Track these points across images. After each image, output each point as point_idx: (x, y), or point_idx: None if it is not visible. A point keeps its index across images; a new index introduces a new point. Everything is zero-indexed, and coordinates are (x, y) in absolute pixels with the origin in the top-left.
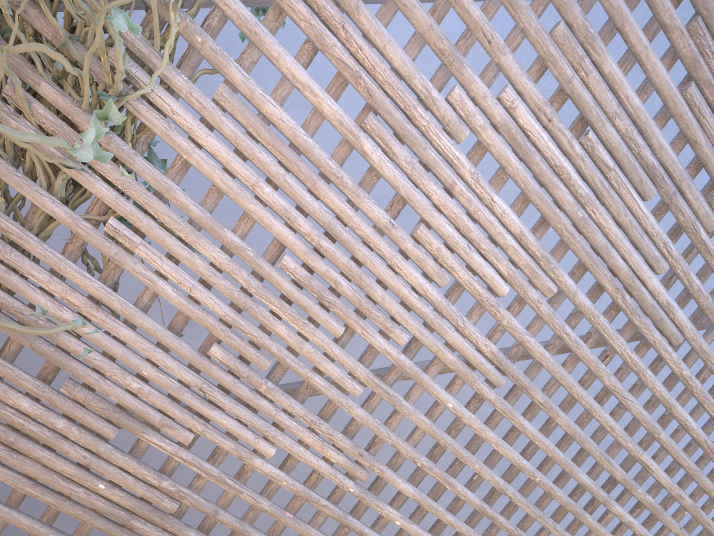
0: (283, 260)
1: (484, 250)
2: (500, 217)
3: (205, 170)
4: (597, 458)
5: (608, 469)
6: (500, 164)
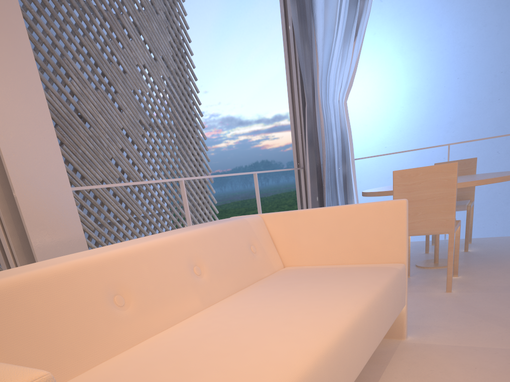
0: None
1: None
2: None
3: None
4: None
5: None
6: None
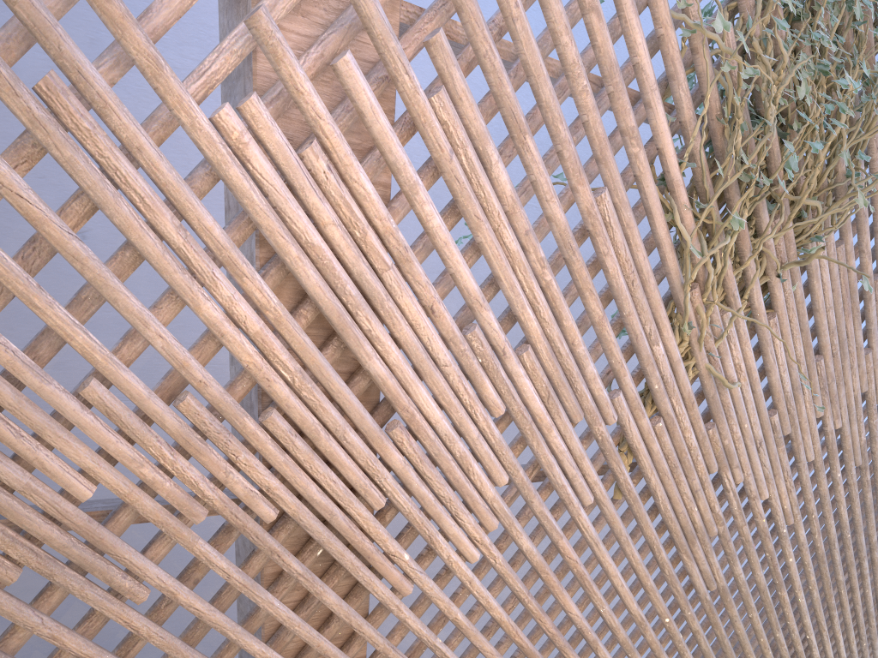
0: (822, 360)
1: None
2: None
3: (818, 293)
4: (871, 524)
5: (872, 533)
6: None
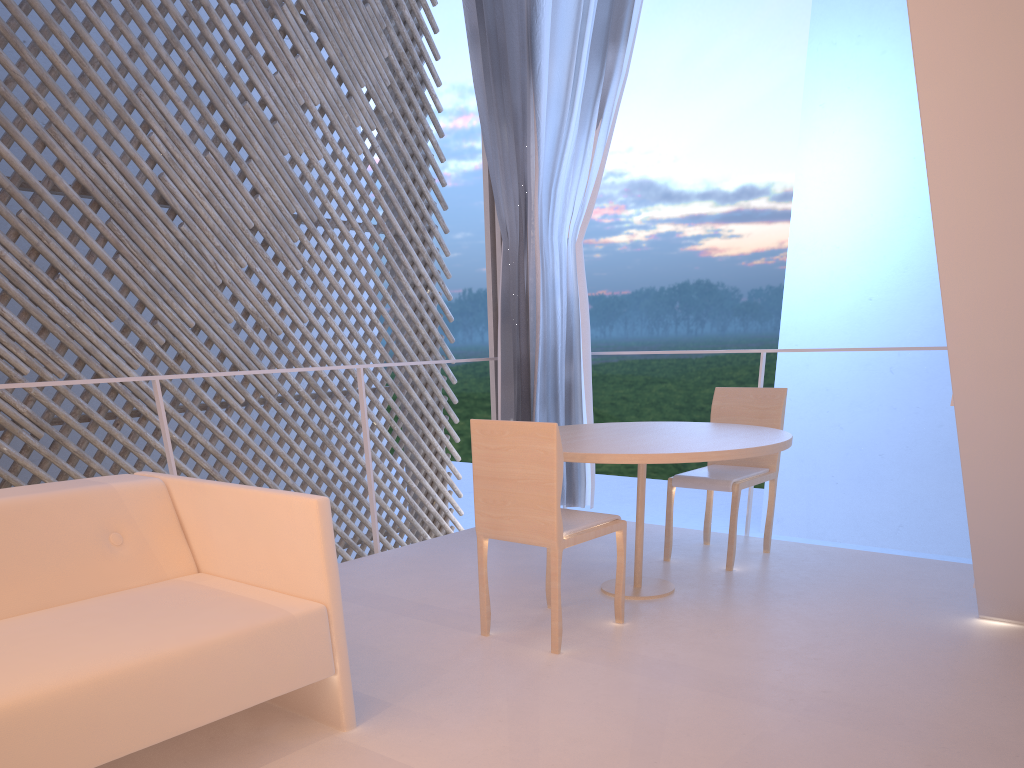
0: None
1: (5, 342)
2: (11, 322)
3: None
4: None
5: None
6: (3, 288)
